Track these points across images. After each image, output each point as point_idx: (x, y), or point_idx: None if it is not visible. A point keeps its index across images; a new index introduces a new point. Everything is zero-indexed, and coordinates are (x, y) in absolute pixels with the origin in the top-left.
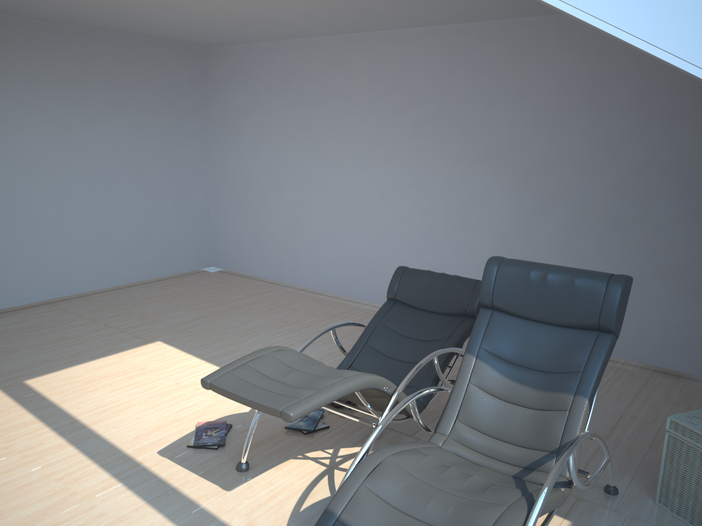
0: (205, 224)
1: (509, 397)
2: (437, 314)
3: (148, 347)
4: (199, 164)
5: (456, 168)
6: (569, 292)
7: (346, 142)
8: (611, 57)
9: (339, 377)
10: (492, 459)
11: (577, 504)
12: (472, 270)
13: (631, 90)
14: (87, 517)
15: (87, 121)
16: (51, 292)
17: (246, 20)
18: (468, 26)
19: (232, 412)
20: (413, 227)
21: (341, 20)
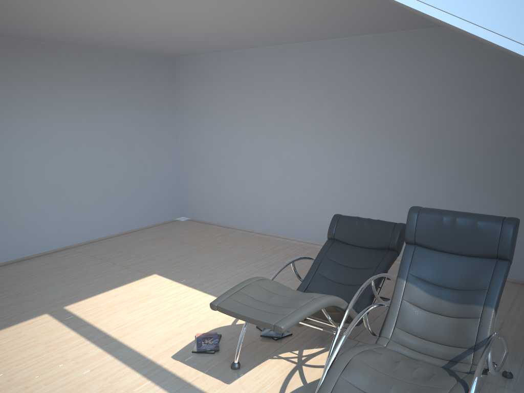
0: (177, 186)
1: (433, 309)
2: (366, 248)
3: (148, 279)
4: (172, 142)
5: (366, 139)
6: (473, 231)
7: (282, 123)
8: (481, 56)
9: (309, 298)
10: (425, 355)
11: (484, 386)
12: (381, 214)
13: (496, 79)
14: None
15: (93, 114)
16: (70, 240)
17: (210, 38)
18: (372, 36)
19: (219, 325)
20: (335, 184)
21: (279, 36)
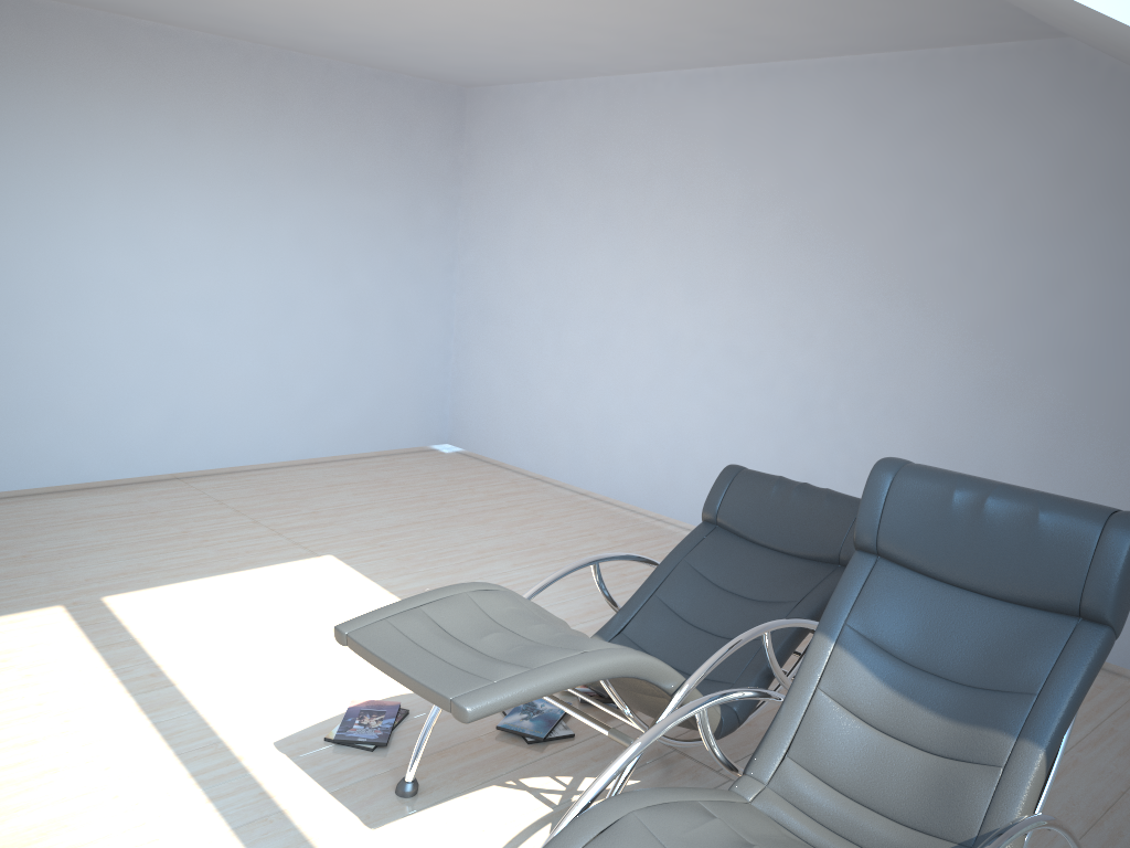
0: (440, 374)
1: (890, 726)
2: (787, 555)
3: (310, 564)
4: (439, 276)
5: (860, 304)
6: (1025, 537)
7: (675, 250)
8: None
9: (573, 649)
10: (845, 841)
11: None
12: None
13: None
14: (127, 841)
15: (265, 195)
16: (185, 460)
17: (520, 39)
18: (898, 57)
19: None
20: (777, 403)
21: (677, 43)
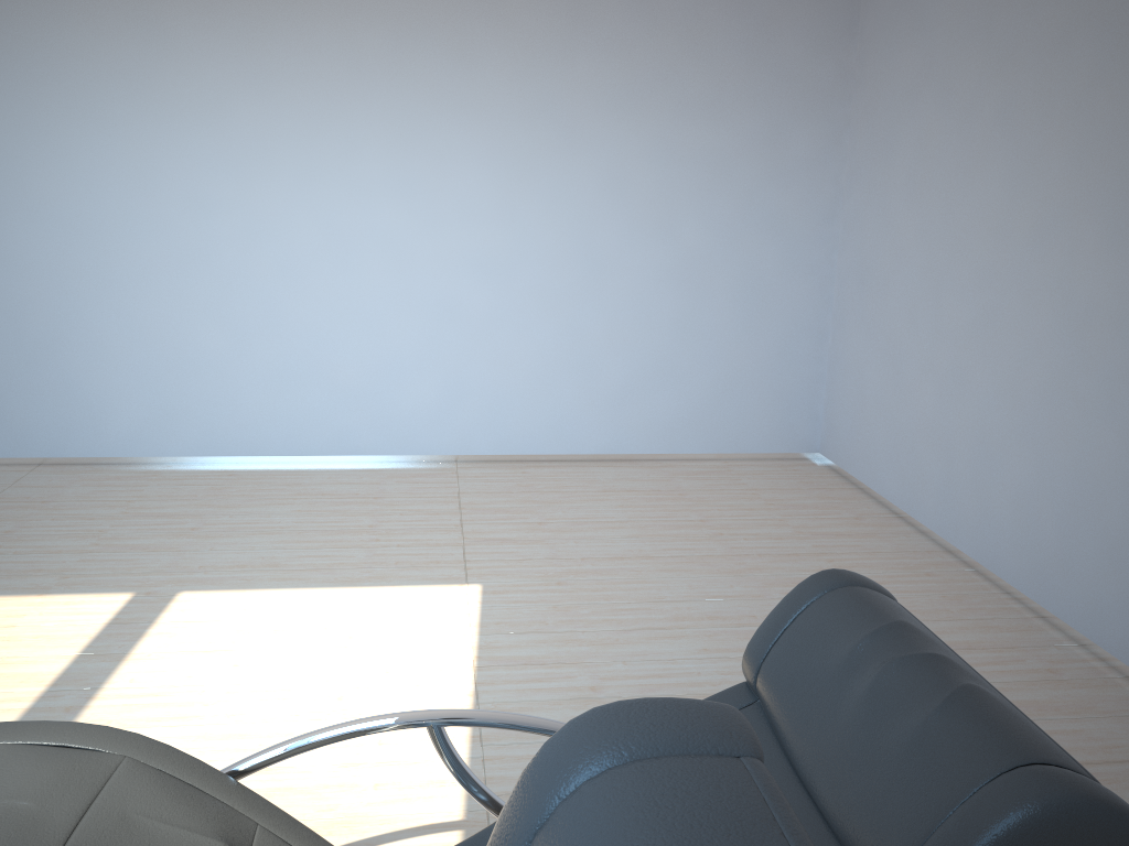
0: (811, 360)
1: None
2: (826, 829)
3: (440, 592)
4: (812, 228)
5: None
6: None
7: (1096, 158)
8: None
9: None
10: None
11: None
12: None
13: None
14: None
15: (563, 131)
16: (465, 442)
17: None
18: None
19: None
20: None
21: None
